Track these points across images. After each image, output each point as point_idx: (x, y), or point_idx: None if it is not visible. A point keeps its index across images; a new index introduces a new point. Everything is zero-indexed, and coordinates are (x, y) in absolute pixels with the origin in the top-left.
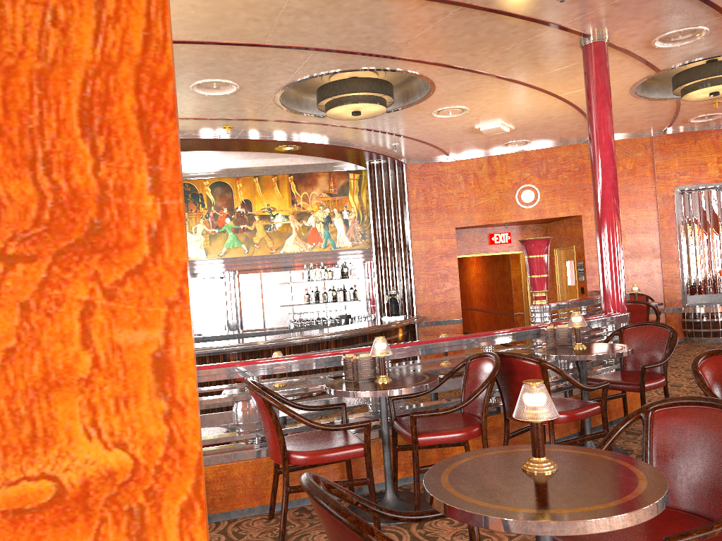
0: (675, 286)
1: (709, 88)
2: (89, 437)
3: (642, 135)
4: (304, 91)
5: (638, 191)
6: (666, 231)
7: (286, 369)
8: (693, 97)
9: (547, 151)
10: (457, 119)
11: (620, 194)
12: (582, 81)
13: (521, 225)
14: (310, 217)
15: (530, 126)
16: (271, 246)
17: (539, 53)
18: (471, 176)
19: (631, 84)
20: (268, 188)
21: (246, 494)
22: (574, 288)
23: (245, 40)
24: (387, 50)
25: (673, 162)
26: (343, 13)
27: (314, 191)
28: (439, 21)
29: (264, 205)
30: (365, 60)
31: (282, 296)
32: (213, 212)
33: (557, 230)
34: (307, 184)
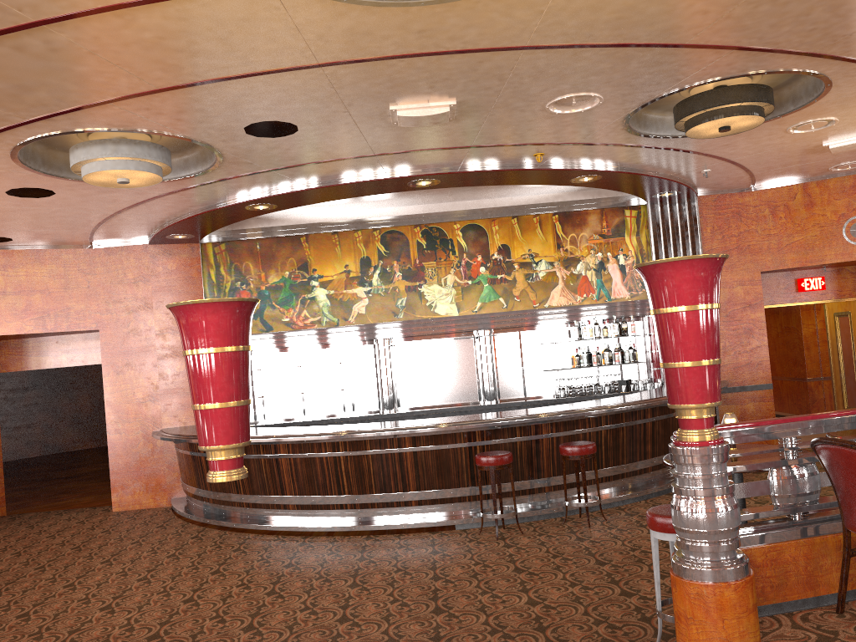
0: None
1: None
2: None
3: None
4: (645, 107)
5: None
6: None
7: (829, 428)
8: None
9: None
10: (811, 135)
11: None
12: None
13: (837, 267)
14: (579, 263)
15: None
16: (534, 299)
17: None
18: (780, 208)
19: None
20: (529, 230)
21: (798, 582)
22: None
23: (667, 40)
24: (818, 45)
25: None
26: None
27: (584, 233)
28: None
29: (525, 250)
30: (779, 60)
31: (545, 358)
32: (466, 260)
33: None
34: (574, 225)
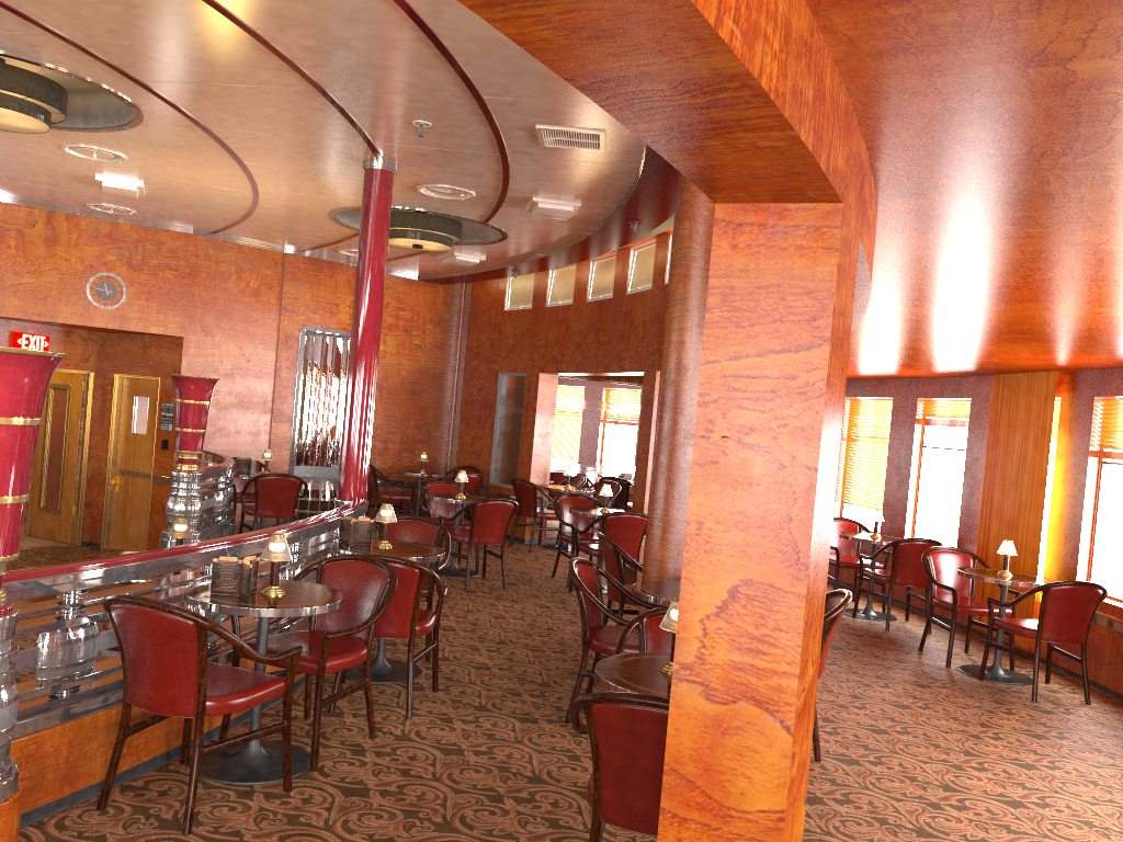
0: (284, 452)
1: (421, 241)
2: (810, 659)
3: (275, 248)
4: None
5: (259, 321)
6: (284, 380)
7: (122, 577)
8: (396, 242)
9: (149, 231)
10: (88, 162)
11: (237, 319)
12: (306, 187)
13: (67, 327)
14: None
15: (167, 200)
16: None
17: (312, 151)
18: (13, 234)
19: (344, 206)
20: None
21: (56, 779)
22: (144, 438)
23: None
24: (151, 77)
25: (305, 293)
26: (175, 29)
27: None
28: (268, 87)
29: None
30: (97, 71)
31: None
32: None
33: (127, 348)
34: None
